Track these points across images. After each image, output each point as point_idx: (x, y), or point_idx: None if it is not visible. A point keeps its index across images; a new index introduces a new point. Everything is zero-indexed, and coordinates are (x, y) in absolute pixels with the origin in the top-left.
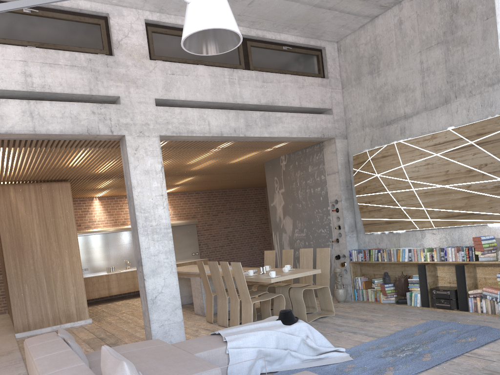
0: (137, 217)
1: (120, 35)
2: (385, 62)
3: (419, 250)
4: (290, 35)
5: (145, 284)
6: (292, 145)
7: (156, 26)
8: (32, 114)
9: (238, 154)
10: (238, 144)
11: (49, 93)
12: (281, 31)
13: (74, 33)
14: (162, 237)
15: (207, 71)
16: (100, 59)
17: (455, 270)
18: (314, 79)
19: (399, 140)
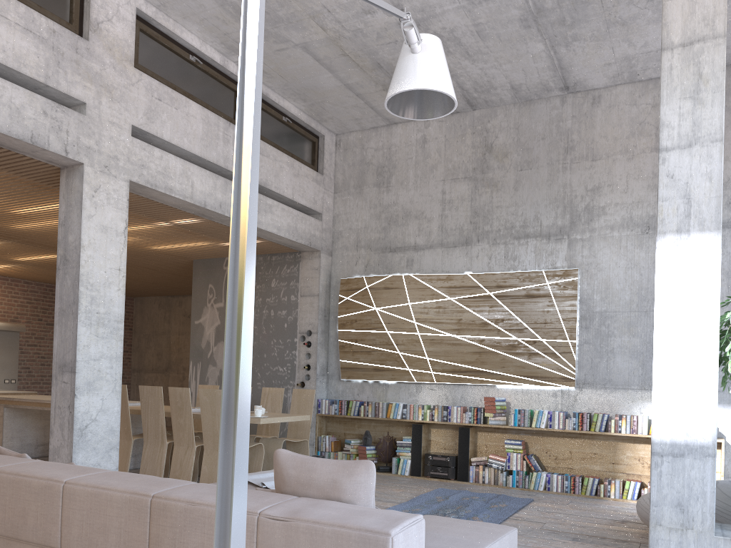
0: (80, 294)
1: (102, 16)
2: (398, 178)
3: (417, 406)
4: (294, 106)
5: (74, 404)
6: (263, 246)
7: (146, 23)
8: None
9: (182, 239)
10: (204, 225)
11: None
12: (287, 97)
13: None
14: (110, 334)
15: (200, 112)
16: (68, 37)
17: (459, 433)
18: (310, 170)
19: (404, 273)
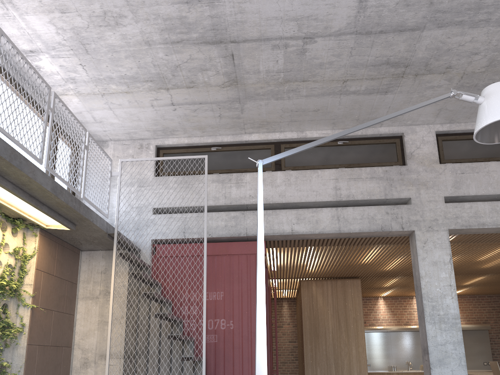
0: (424, 305)
1: (413, 148)
2: None
3: None
4: None
5: (430, 373)
6: None
7: (446, 134)
8: (338, 217)
9: None
10: None
11: (352, 201)
12: None
13: (374, 152)
14: (450, 327)
15: (499, 165)
16: (394, 169)
17: None
18: None
19: None
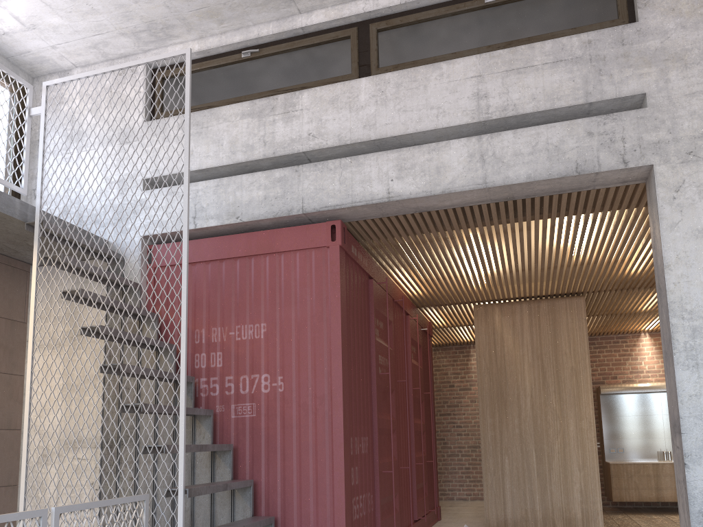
0: (672, 328)
1: None
2: None
3: None
4: None
5: (685, 476)
6: None
7: None
8: (483, 156)
9: None
10: None
11: (514, 118)
12: None
13: (565, 8)
14: None
15: None
16: (608, 36)
17: None
18: None
19: None
